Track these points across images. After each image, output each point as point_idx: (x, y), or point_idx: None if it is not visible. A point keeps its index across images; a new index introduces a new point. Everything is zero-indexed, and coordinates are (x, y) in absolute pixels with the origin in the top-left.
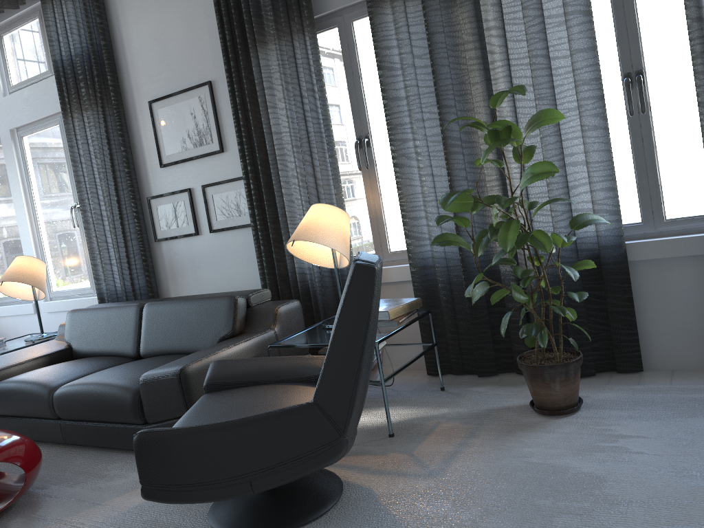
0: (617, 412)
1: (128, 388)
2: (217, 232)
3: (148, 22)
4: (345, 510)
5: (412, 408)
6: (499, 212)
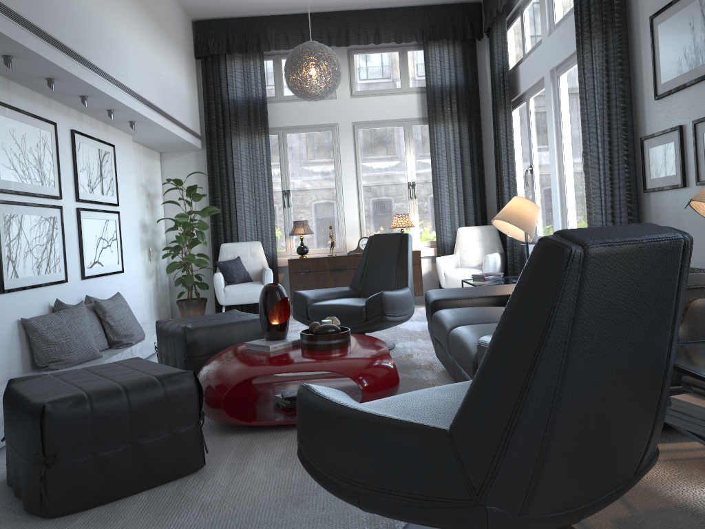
0: None
1: (476, 346)
2: (704, 185)
3: None
4: None
5: None
6: None
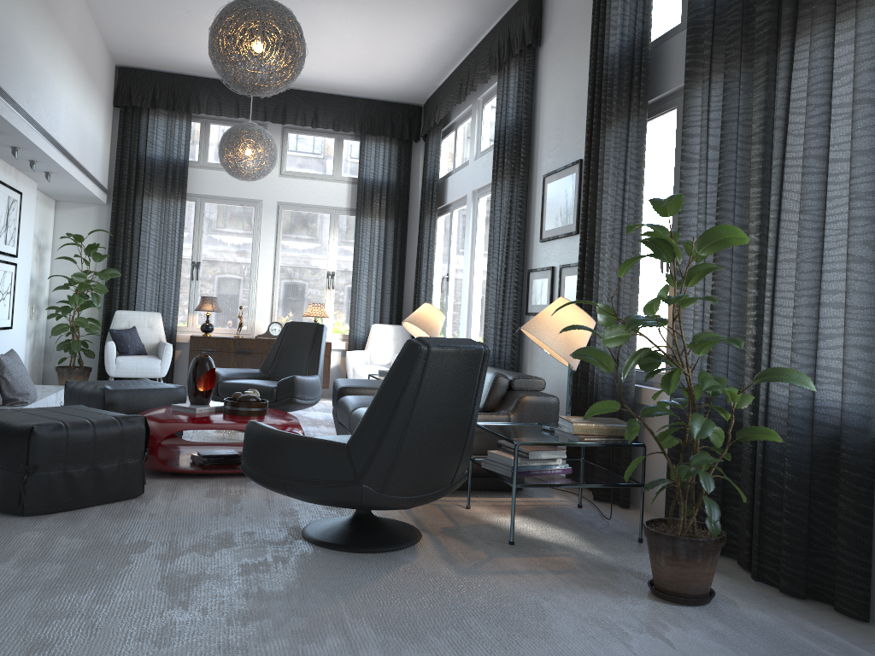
0: (718, 624)
1: None
2: None
3: (556, 97)
4: (375, 558)
5: (581, 539)
6: (749, 350)
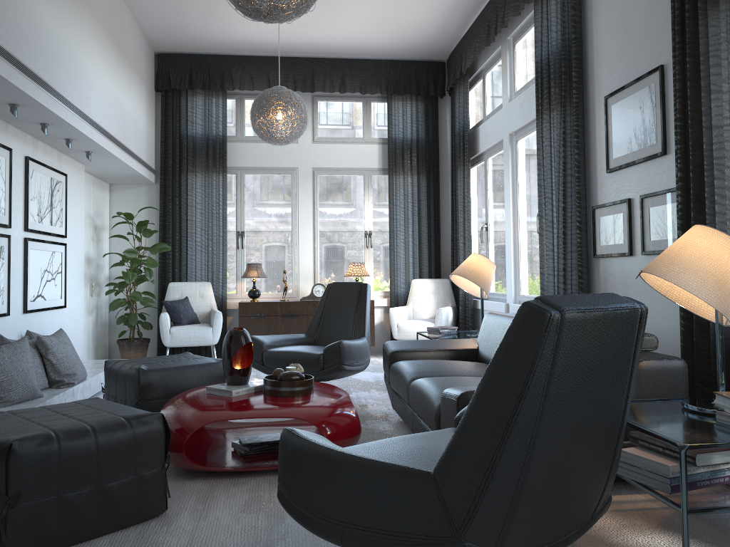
0: None
1: (439, 398)
2: (649, 255)
3: (614, 4)
4: None
5: None
6: None
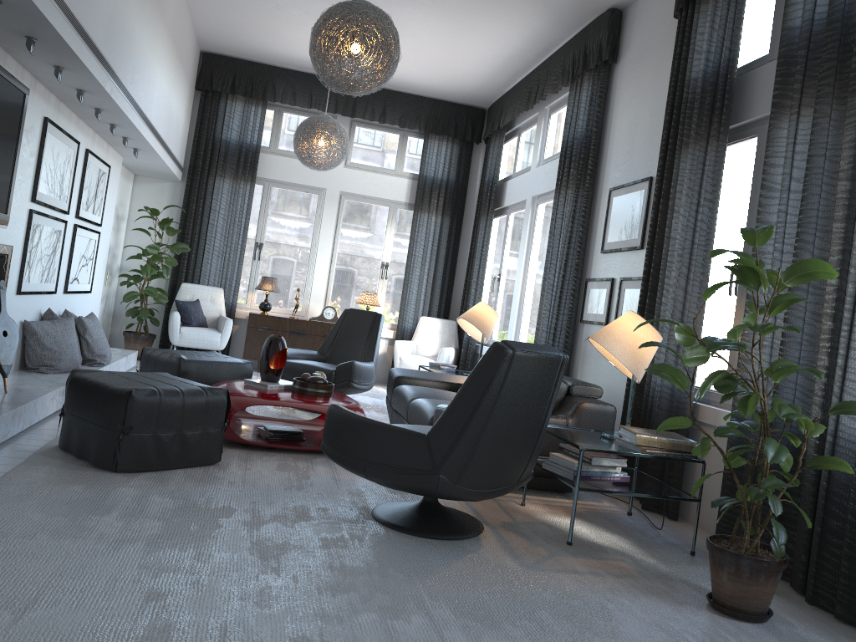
0: None
1: (433, 412)
2: None
3: (629, 114)
4: (443, 544)
5: (634, 546)
6: (820, 380)
